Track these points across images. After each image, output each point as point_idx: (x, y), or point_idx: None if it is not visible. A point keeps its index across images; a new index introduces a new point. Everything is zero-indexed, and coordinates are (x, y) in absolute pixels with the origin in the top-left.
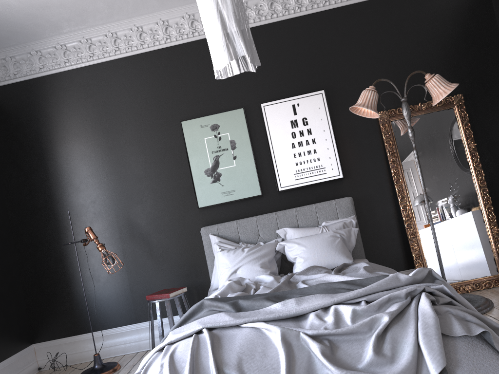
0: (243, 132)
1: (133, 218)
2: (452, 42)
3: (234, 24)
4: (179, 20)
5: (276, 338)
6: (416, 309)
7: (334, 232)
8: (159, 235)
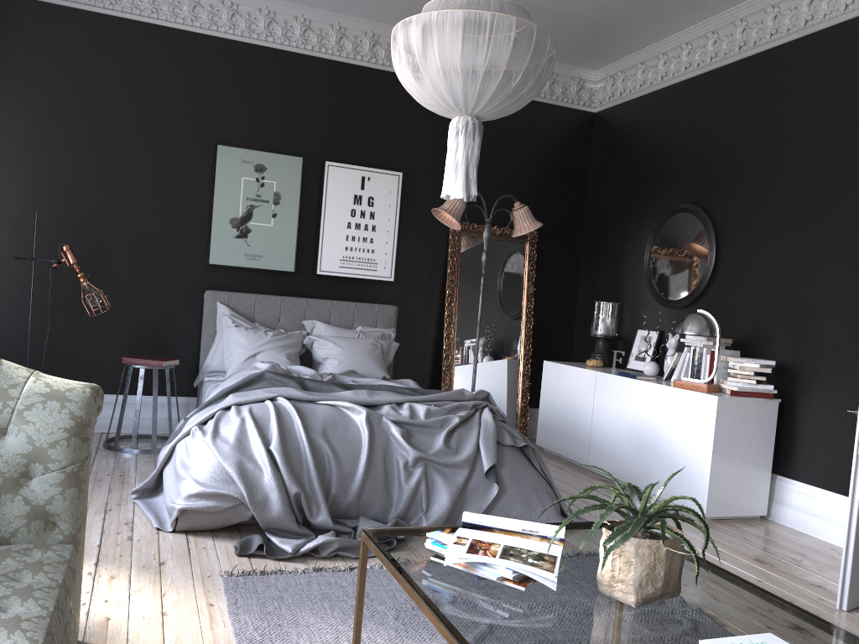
0: (294, 188)
1: (110, 250)
2: (545, 173)
3: (474, 171)
4: (254, 12)
5: (358, 418)
6: (479, 418)
7: (375, 341)
8: (141, 283)
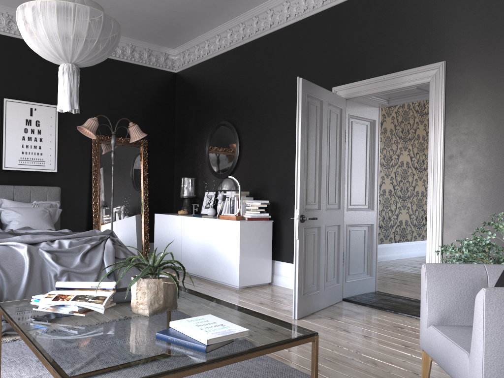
0: None
1: None
2: (149, 106)
3: (75, 95)
4: None
5: (22, 251)
6: (104, 245)
7: (45, 208)
8: None
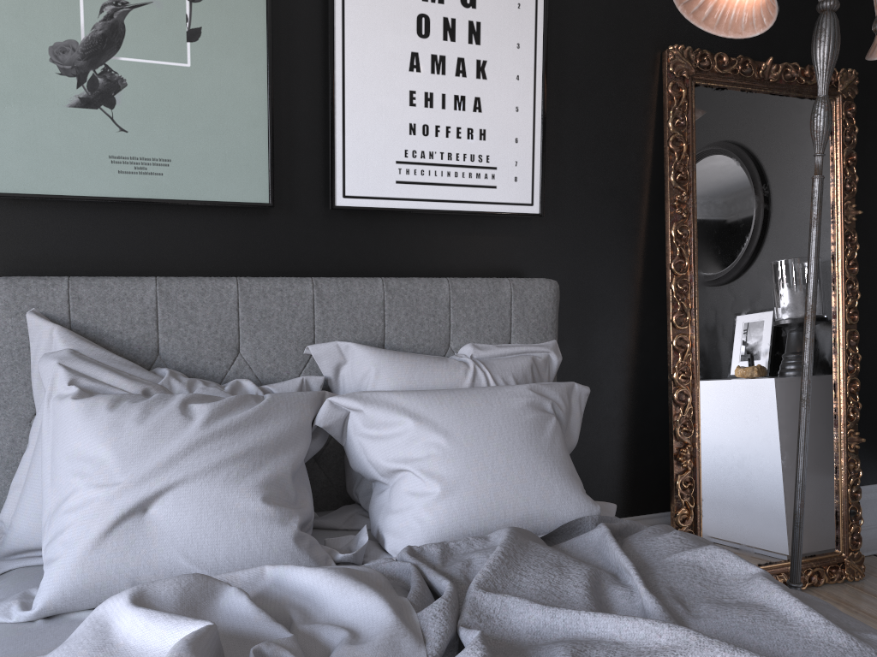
0: None
1: None
2: None
3: None
4: None
5: None
6: None
7: (536, 393)
8: None
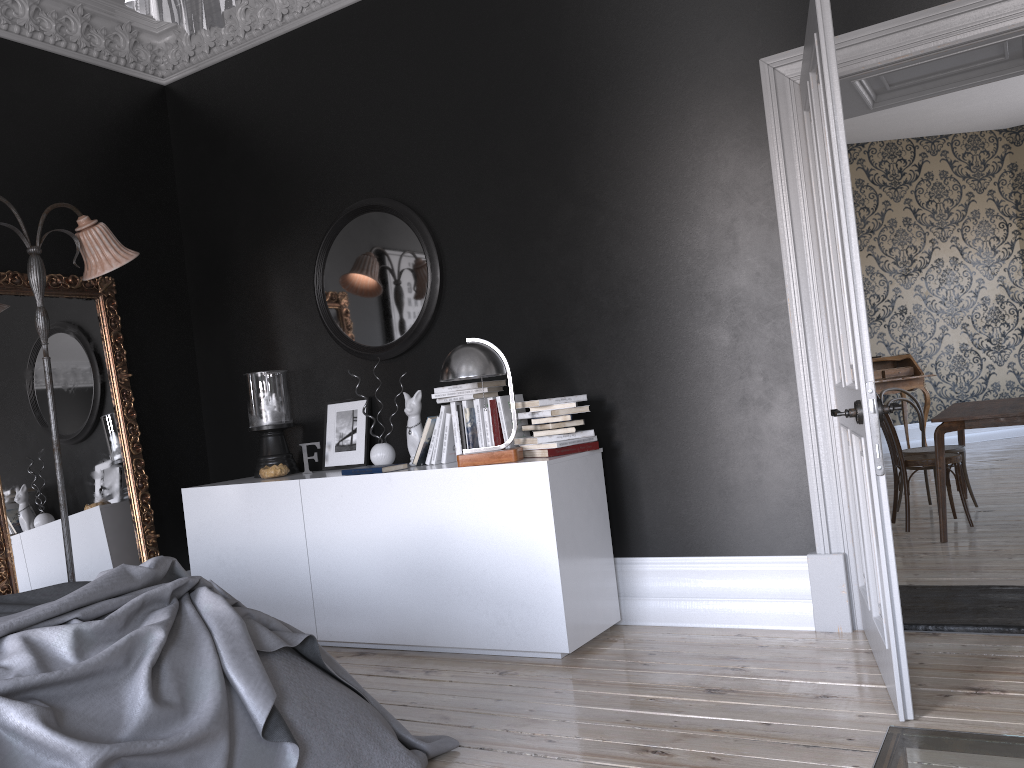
0: None
1: None
2: (105, 179)
3: None
4: None
5: None
6: (199, 615)
7: None
8: None
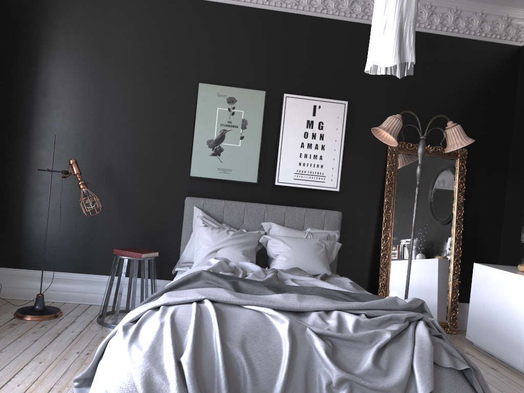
0: (258, 115)
1: (117, 165)
2: (474, 99)
3: (411, 29)
4: None
5: (281, 327)
6: (413, 334)
7: (320, 241)
8: (139, 191)
